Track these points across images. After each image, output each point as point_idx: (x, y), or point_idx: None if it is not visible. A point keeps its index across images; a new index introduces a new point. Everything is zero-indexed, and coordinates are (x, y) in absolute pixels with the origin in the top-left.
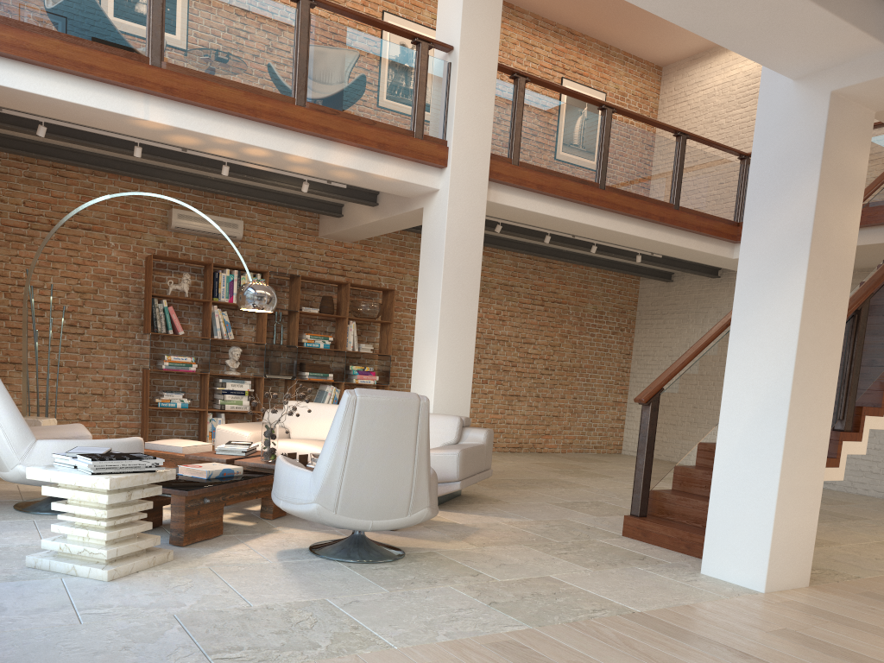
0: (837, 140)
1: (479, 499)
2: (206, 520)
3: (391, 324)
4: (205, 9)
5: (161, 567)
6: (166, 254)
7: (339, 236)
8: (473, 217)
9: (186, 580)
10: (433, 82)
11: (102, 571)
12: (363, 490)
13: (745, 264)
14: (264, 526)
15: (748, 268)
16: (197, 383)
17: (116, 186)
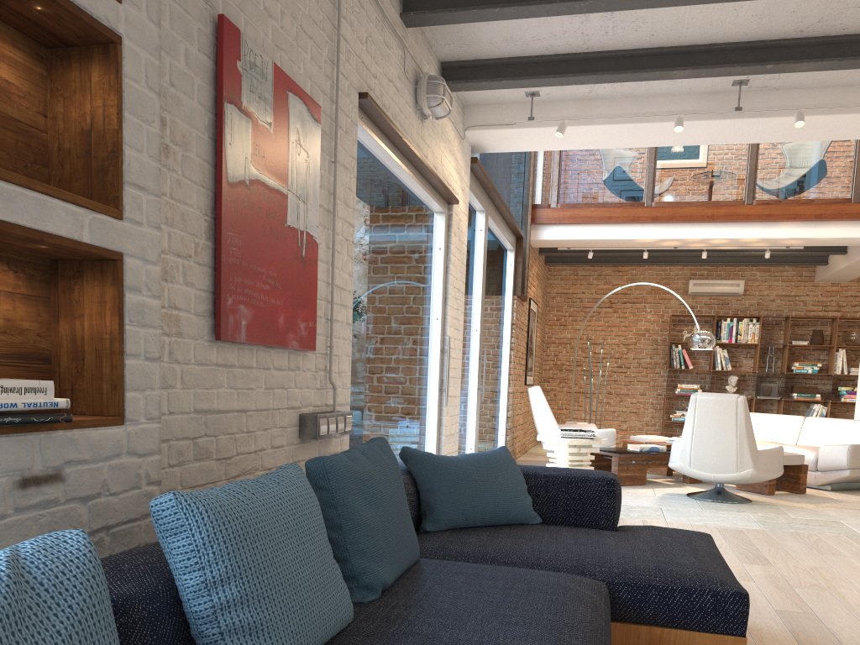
0: None
1: None
2: (633, 474)
3: None
4: (682, 162)
5: None
6: (684, 312)
7: (831, 279)
8: None
9: None
10: None
11: None
12: (704, 454)
13: None
14: (678, 485)
15: None
16: None
17: (652, 271)
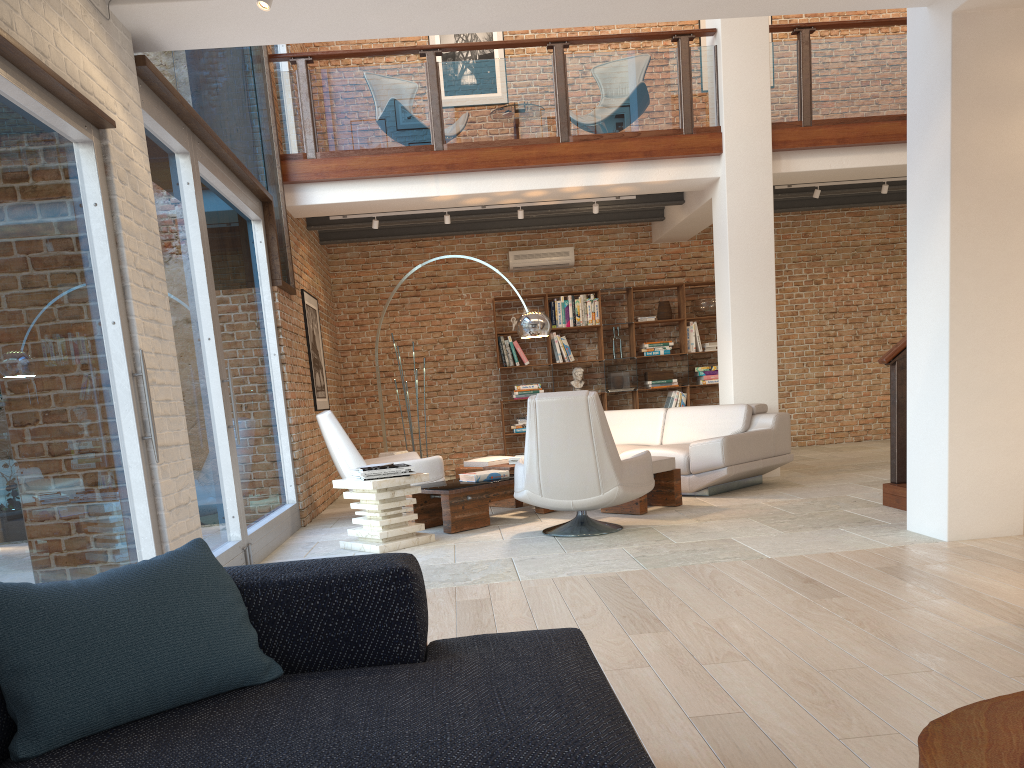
0: (973, 58)
1: (776, 485)
2: (472, 514)
3: None
4: (473, 87)
5: (422, 545)
6: (509, 294)
7: (670, 238)
8: (758, 196)
9: (430, 551)
10: (699, 72)
11: (376, 546)
12: (557, 475)
13: (911, 207)
14: (531, 518)
15: (912, 210)
16: None
17: (462, 244)
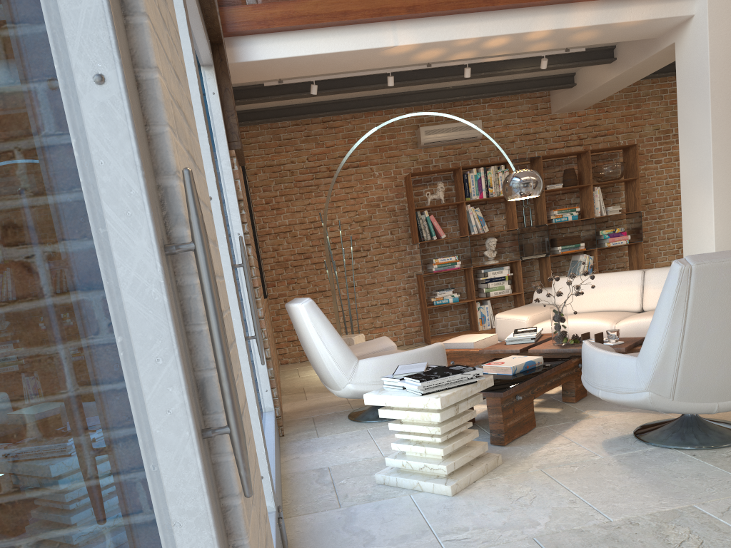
0: None
1: None
2: (520, 417)
3: (637, 179)
4: None
5: (494, 474)
6: (419, 170)
7: (572, 107)
8: None
9: (526, 489)
10: None
11: (445, 486)
12: (706, 371)
13: None
14: (571, 411)
15: None
16: (461, 278)
17: (371, 123)
